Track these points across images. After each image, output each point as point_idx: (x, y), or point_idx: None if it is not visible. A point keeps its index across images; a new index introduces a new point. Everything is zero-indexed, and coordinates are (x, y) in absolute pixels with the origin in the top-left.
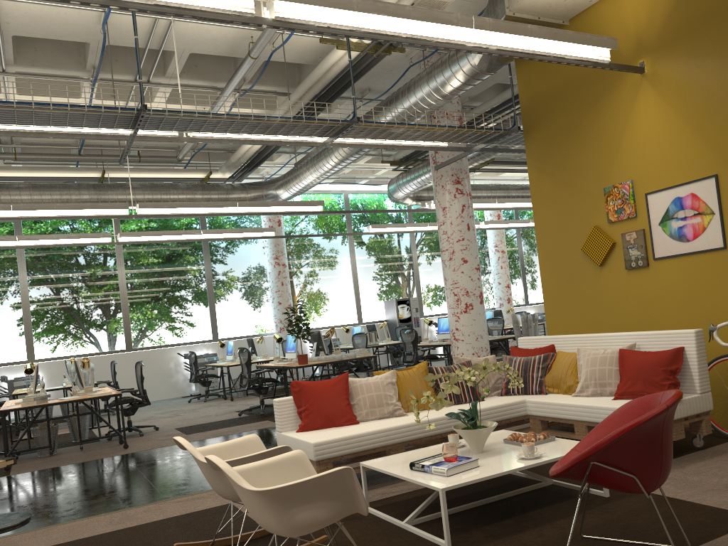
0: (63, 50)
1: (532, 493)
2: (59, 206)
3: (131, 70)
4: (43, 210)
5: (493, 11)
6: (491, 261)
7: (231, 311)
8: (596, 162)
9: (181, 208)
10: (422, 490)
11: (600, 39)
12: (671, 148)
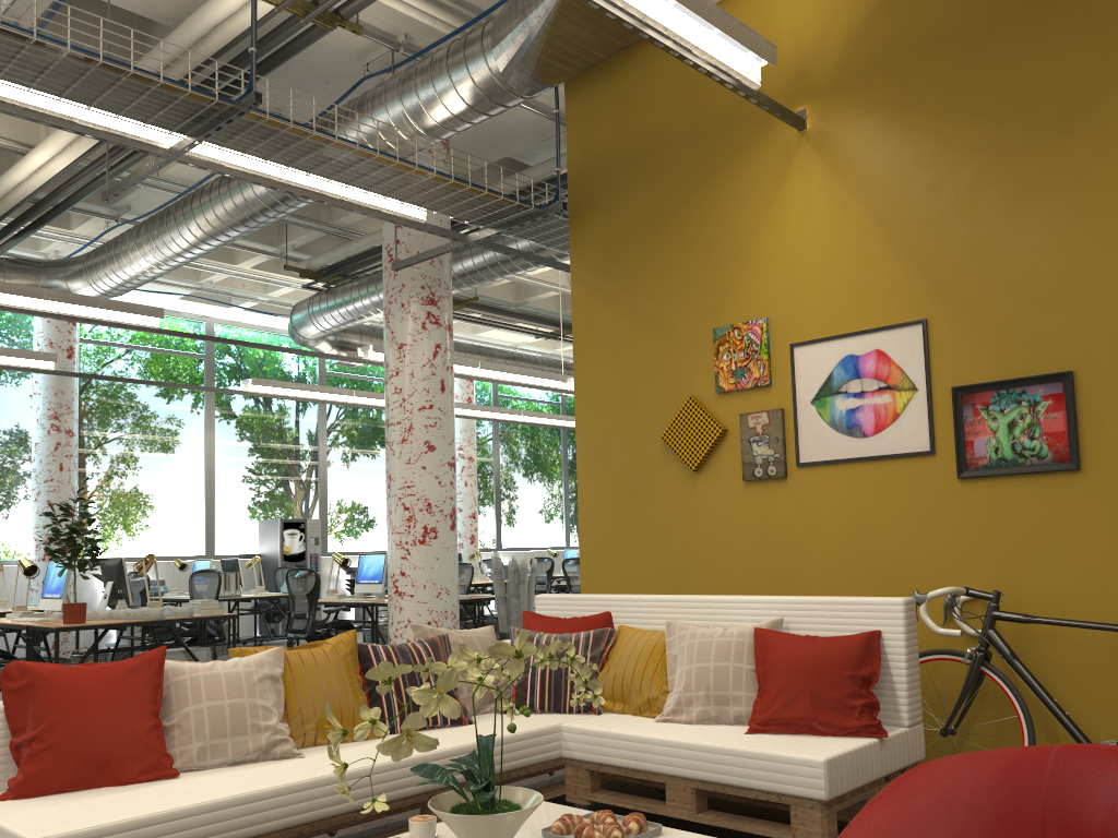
0: None
1: None
2: None
3: None
4: None
5: None
6: None
7: None
8: (702, 281)
9: None
10: None
11: (753, 37)
12: (845, 267)
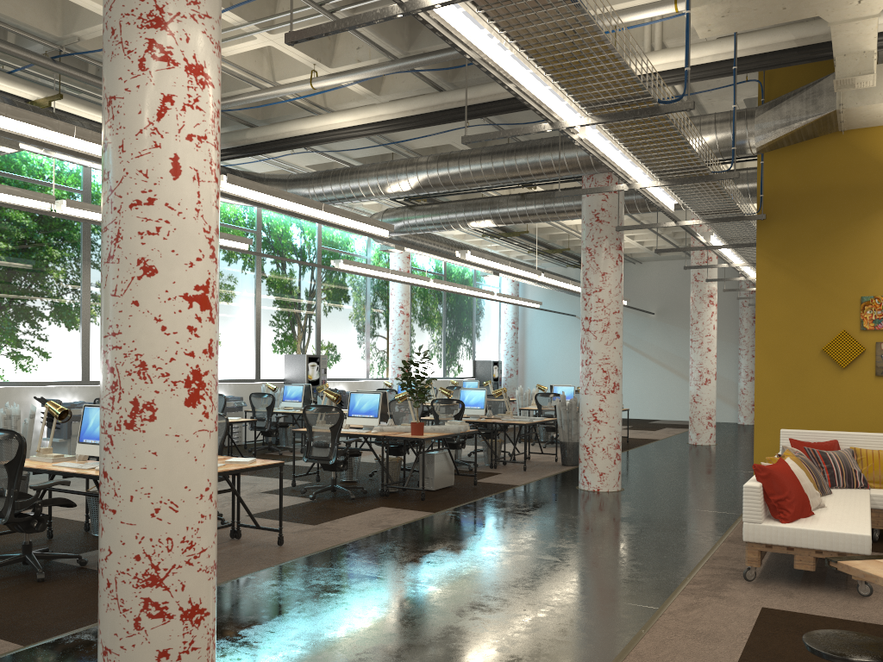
0: None
1: None
2: None
3: None
4: None
5: (811, 100)
6: (393, 323)
7: None
8: (853, 270)
9: (265, 196)
10: None
11: None
12: None
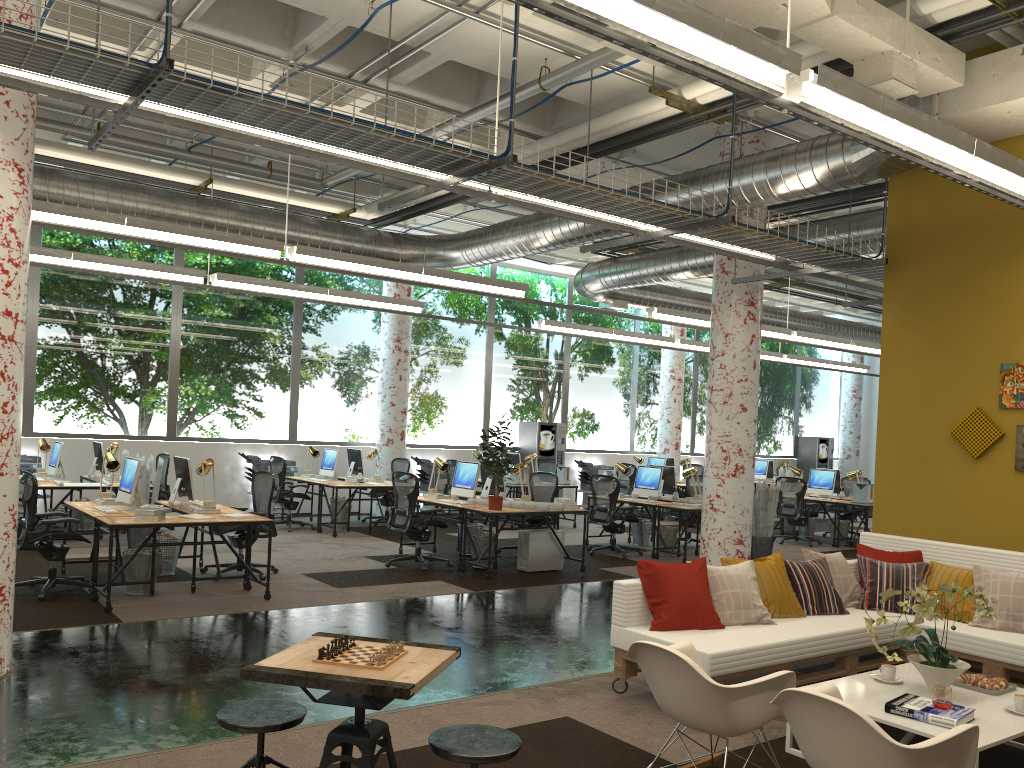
0: (265, 13)
1: (984, 752)
2: (191, 231)
3: (347, 62)
4: (166, 233)
5: None
6: (662, 389)
7: (319, 404)
8: (994, 328)
9: (349, 263)
10: None
11: None
12: None
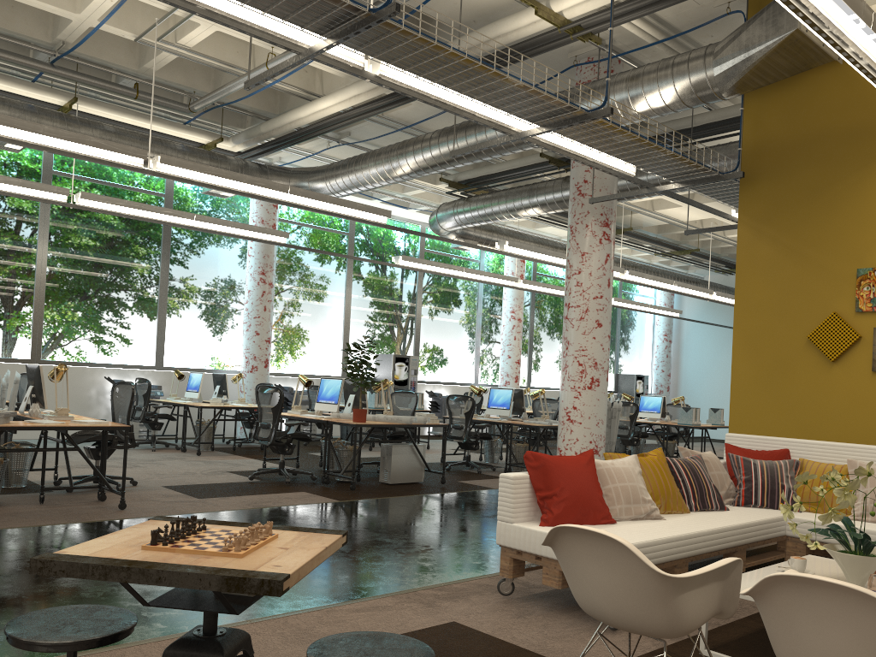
0: None
1: None
2: (47, 130)
3: None
4: (19, 131)
5: (771, 21)
6: (504, 328)
7: (186, 333)
8: (849, 236)
9: (215, 177)
10: (730, 627)
11: None
12: None
